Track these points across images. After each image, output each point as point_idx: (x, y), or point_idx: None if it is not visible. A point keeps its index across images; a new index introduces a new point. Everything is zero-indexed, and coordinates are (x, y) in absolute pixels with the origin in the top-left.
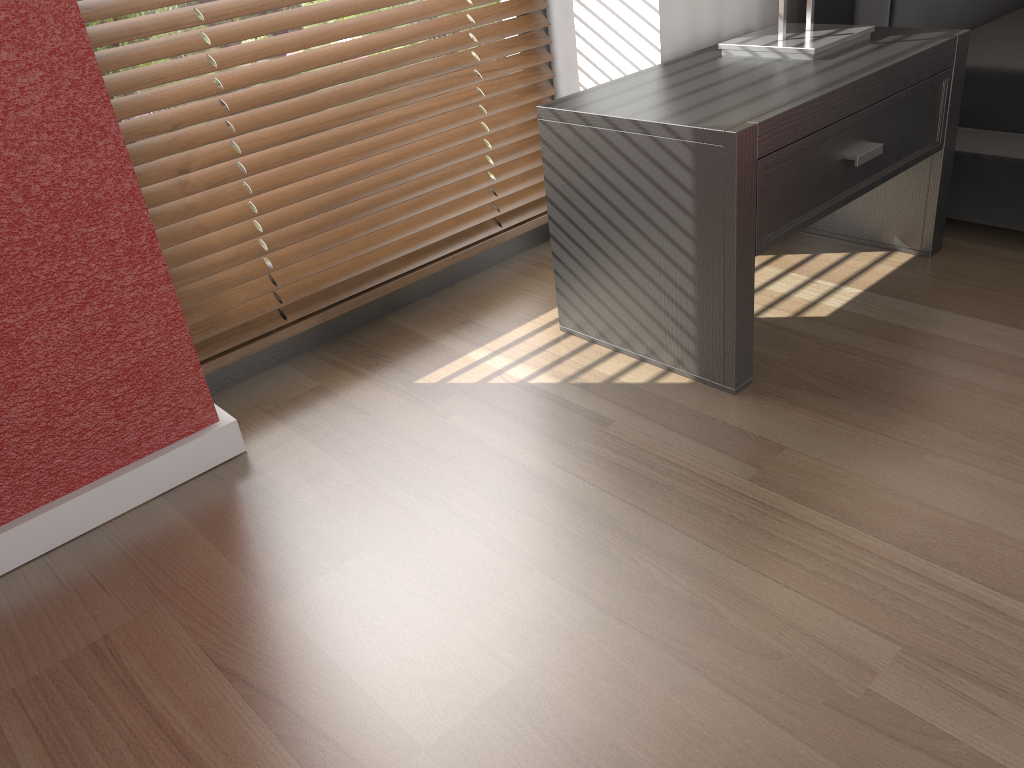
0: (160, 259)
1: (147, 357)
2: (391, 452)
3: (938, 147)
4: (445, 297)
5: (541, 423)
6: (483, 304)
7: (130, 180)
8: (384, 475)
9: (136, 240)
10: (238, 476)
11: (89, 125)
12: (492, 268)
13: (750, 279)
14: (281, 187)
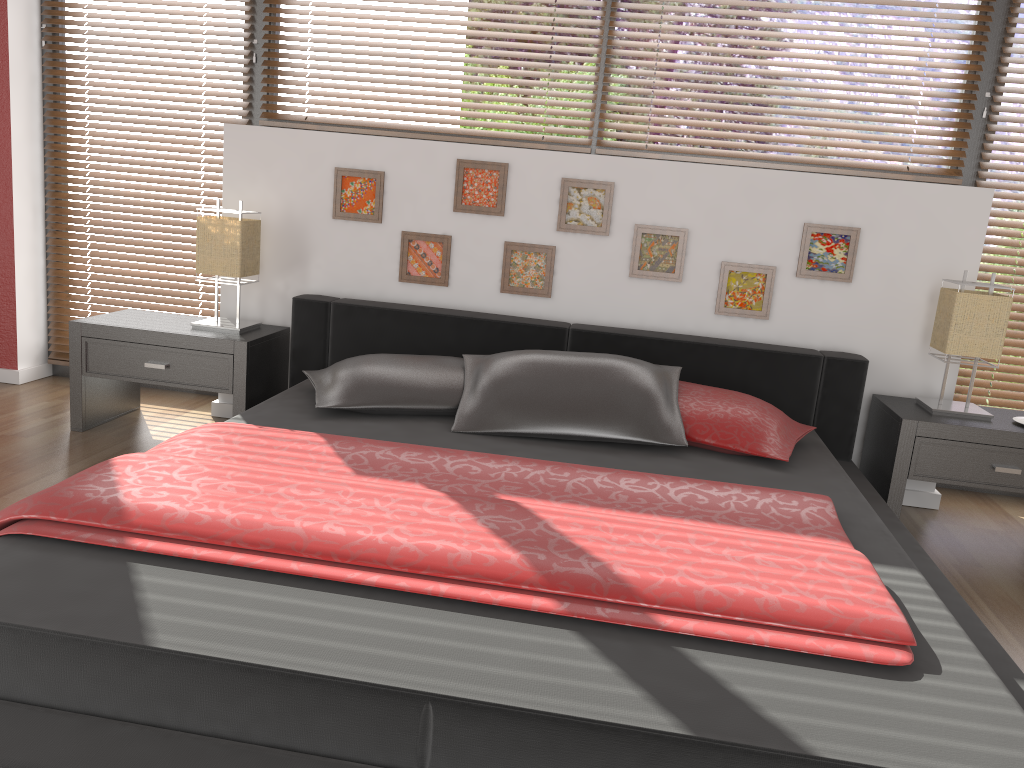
0: (15, 307)
1: (2, 335)
2: (20, 398)
3: (227, 391)
4: (161, 391)
5: (44, 411)
6: (155, 396)
7: (13, 280)
8: (3, 399)
9: (10, 298)
10: (2, 386)
11: (7, 260)
12: (197, 394)
13: (79, 383)
14: (105, 313)
